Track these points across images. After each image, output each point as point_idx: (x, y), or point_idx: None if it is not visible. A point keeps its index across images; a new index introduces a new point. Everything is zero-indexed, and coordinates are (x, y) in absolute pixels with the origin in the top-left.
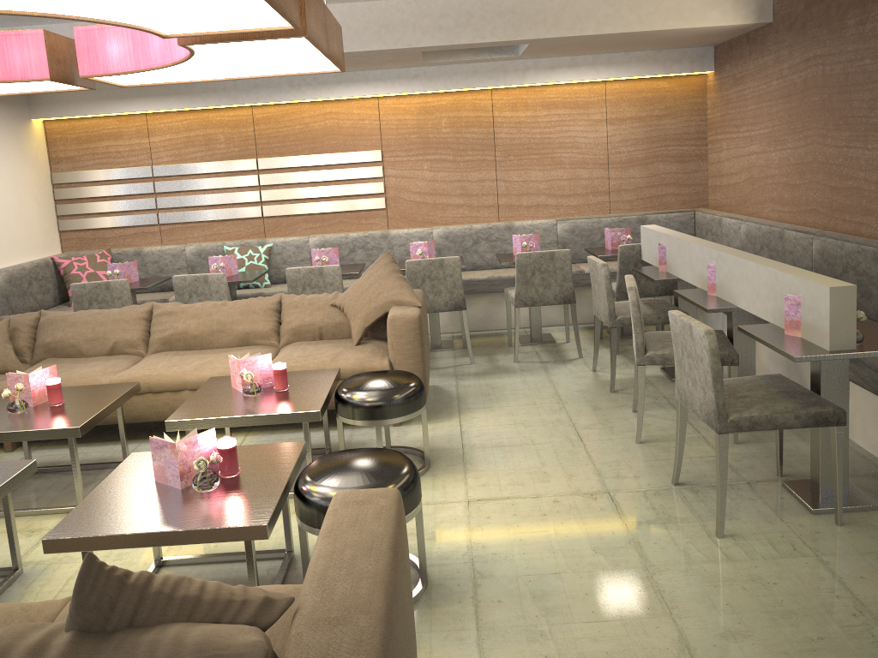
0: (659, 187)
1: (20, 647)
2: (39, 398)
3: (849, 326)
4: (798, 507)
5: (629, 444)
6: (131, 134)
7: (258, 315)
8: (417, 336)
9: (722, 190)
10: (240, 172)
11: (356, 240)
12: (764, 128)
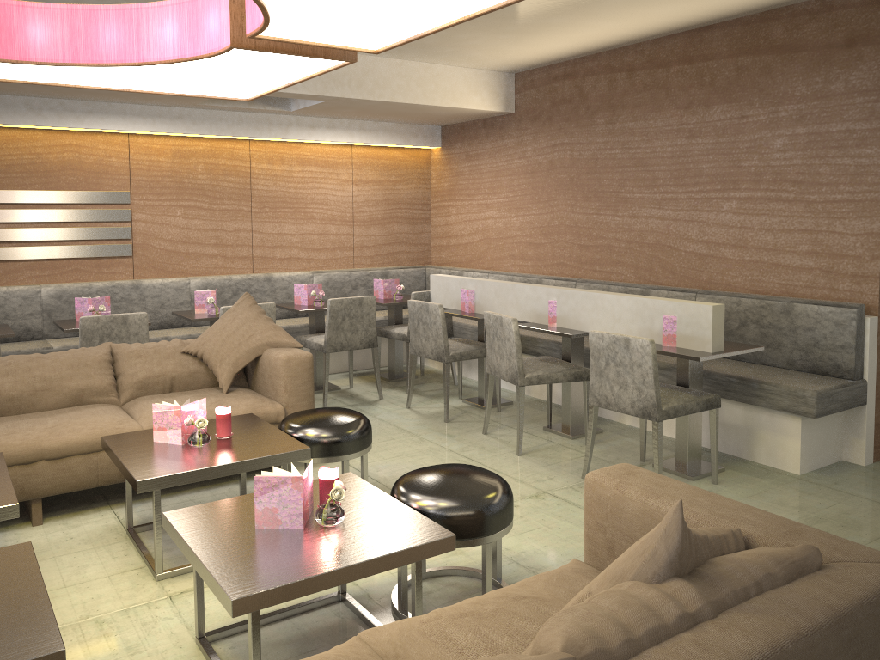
0: (394, 245)
1: (652, 600)
2: None
3: (721, 334)
4: (679, 478)
5: (514, 457)
6: None
7: (92, 368)
8: (311, 376)
9: (450, 249)
10: None
11: (102, 290)
12: (503, 198)
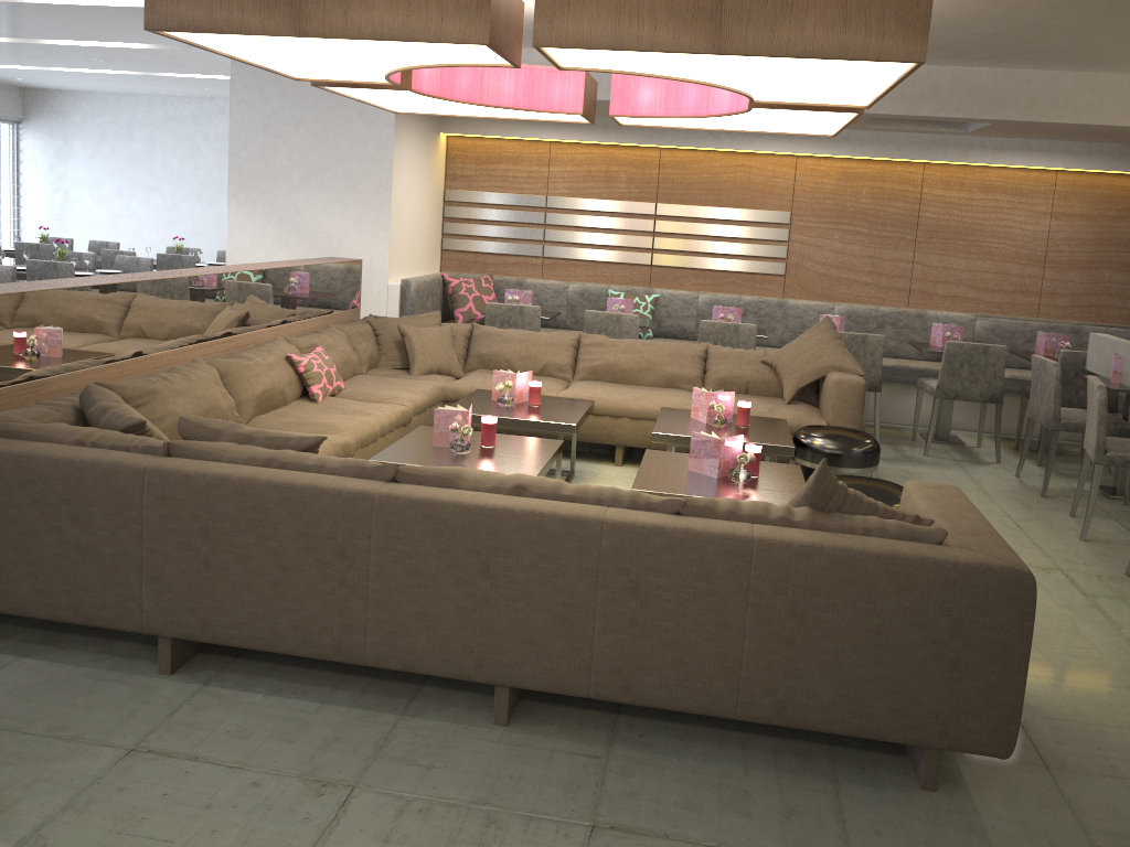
0: (1101, 296)
1: (775, 508)
2: (518, 398)
3: None
4: None
5: (1073, 539)
6: (531, 161)
7: (686, 360)
8: (860, 402)
9: None
10: (636, 215)
11: (749, 304)
12: None
